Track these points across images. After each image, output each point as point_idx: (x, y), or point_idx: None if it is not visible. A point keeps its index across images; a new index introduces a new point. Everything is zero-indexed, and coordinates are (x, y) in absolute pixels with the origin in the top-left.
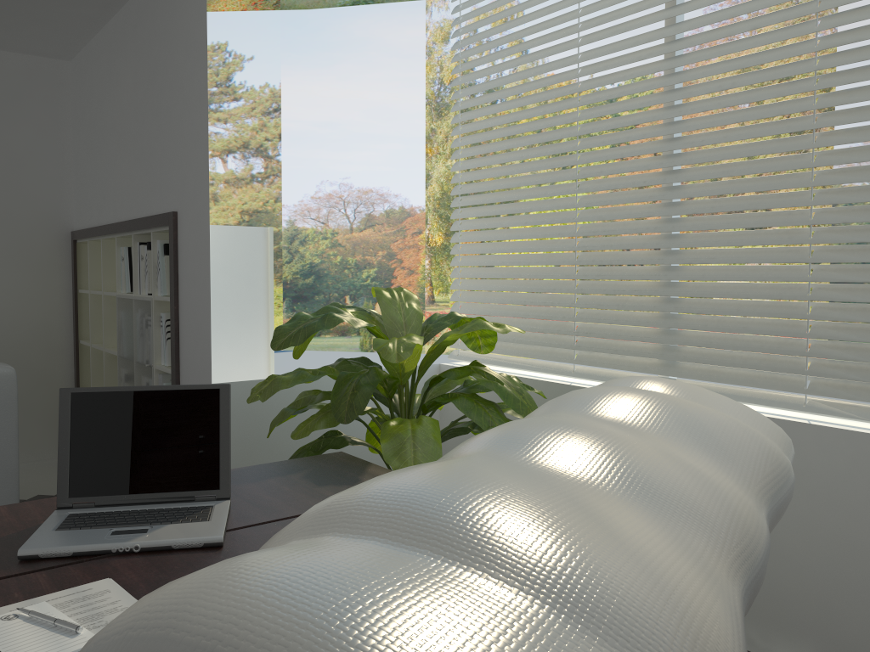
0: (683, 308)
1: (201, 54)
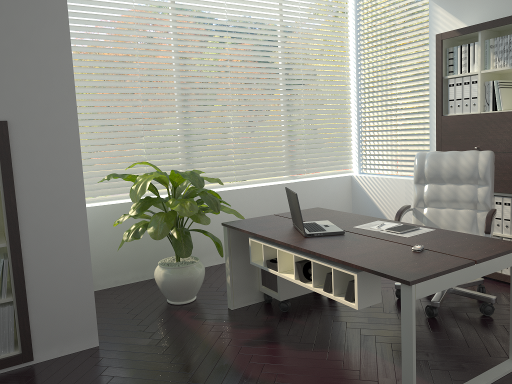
0: (196, 161)
1: (57, 18)
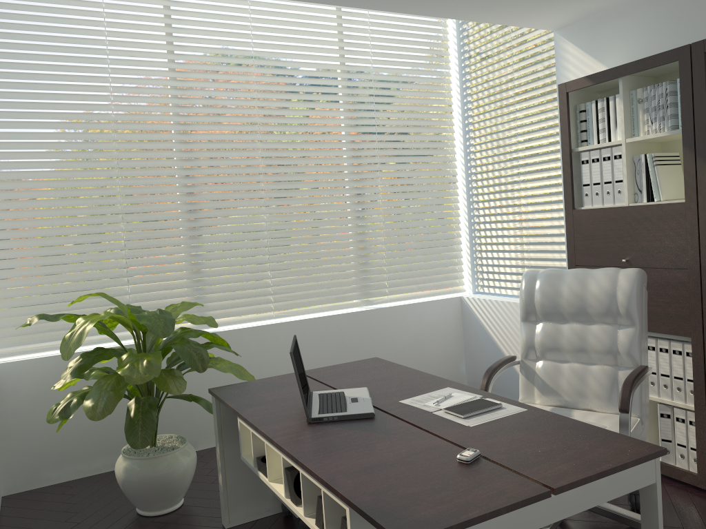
0: (209, 283)
1: None
